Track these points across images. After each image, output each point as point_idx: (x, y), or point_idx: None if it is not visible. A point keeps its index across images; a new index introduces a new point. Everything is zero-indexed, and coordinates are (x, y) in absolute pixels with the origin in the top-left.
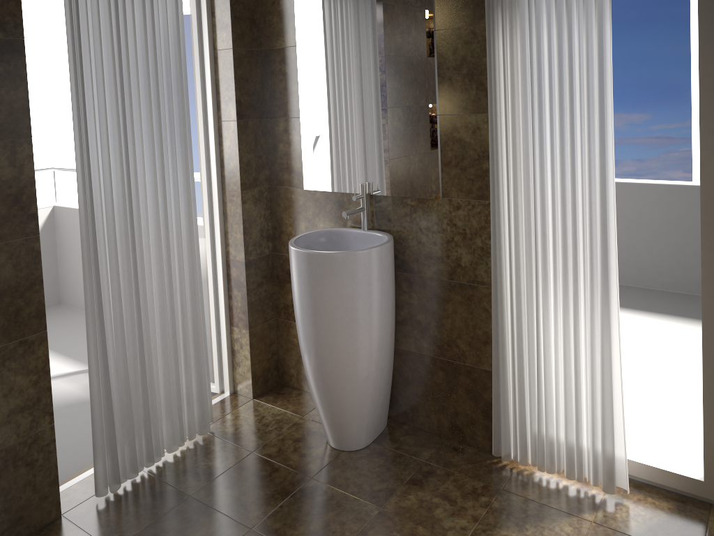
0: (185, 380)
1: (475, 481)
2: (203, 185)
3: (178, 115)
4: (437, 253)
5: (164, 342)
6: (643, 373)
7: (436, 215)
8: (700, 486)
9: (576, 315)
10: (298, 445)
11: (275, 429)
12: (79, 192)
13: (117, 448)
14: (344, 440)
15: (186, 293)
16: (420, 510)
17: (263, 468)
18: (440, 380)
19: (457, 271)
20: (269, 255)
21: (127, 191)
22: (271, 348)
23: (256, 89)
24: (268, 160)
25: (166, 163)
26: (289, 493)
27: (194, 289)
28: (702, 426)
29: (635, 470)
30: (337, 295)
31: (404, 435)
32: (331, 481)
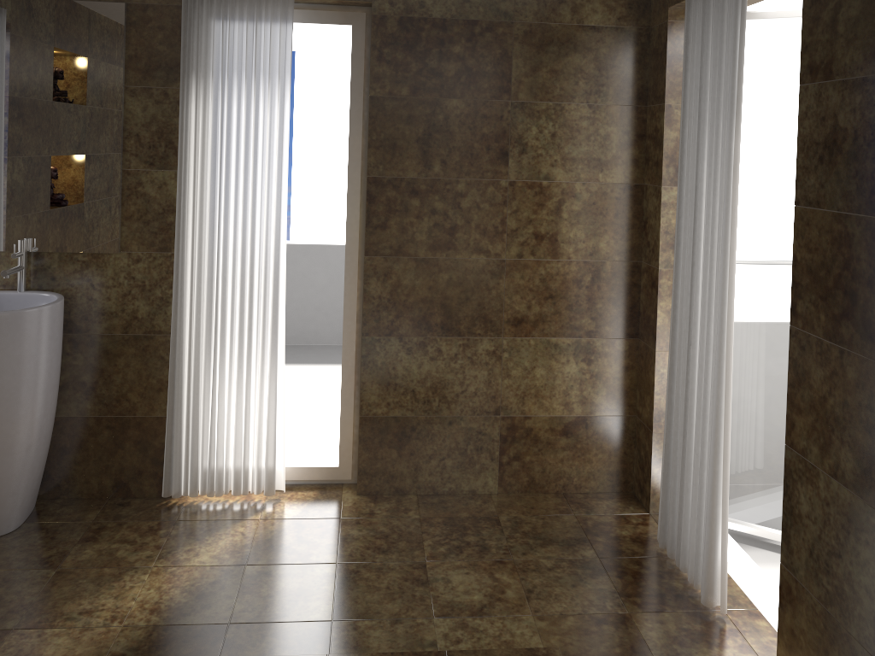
0: None
1: (149, 522)
2: None
3: None
4: (111, 308)
5: None
6: None
7: (112, 269)
8: (336, 472)
9: (250, 347)
10: None
11: None
12: None
13: None
14: None
15: None
16: (101, 557)
17: None
18: (105, 439)
19: (133, 323)
20: None
21: None
22: None
23: None
24: None
25: None
26: None
27: None
28: (330, 438)
29: (288, 474)
30: (5, 358)
31: (60, 507)
32: None
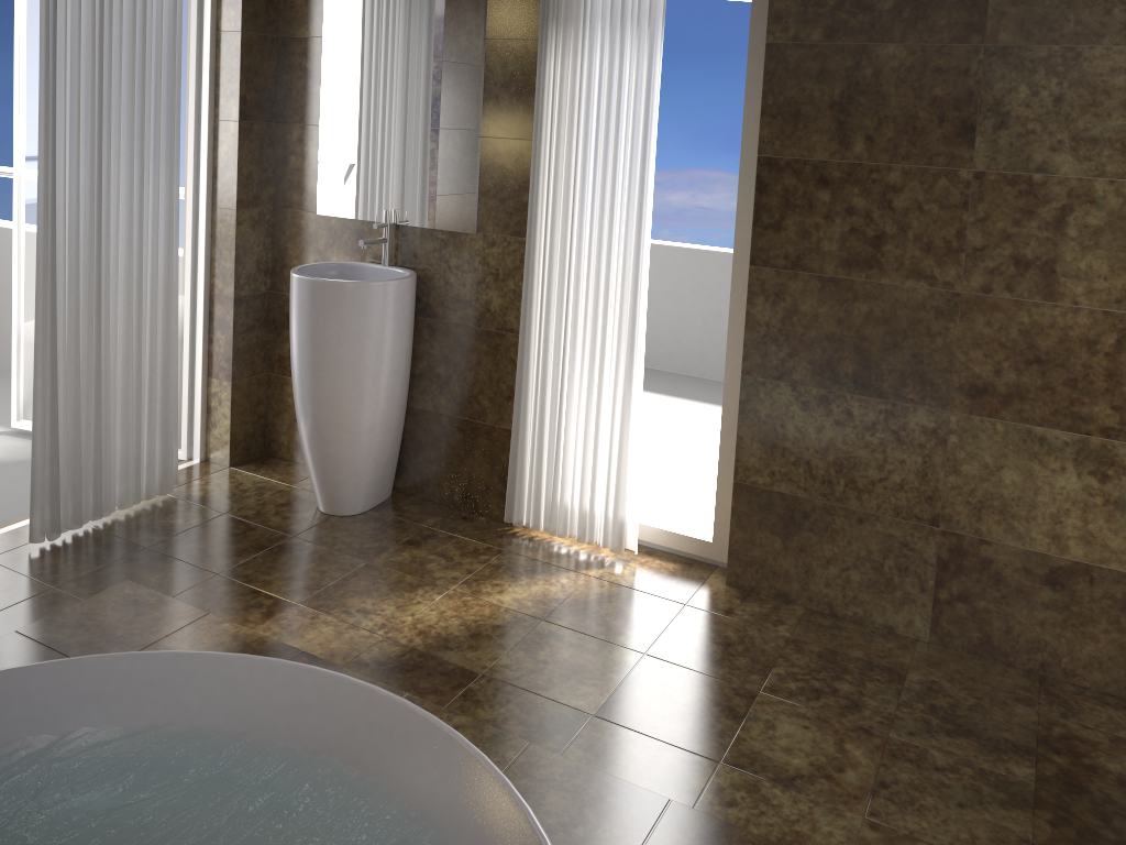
0: (147, 426)
1: (479, 543)
2: (188, 199)
3: (166, 106)
4: (466, 296)
5: (127, 376)
6: (703, 464)
7: (468, 252)
8: (708, 548)
9: (601, 365)
10: (282, 509)
11: (255, 495)
12: (39, 183)
13: (60, 491)
14: (337, 502)
15: (157, 323)
16: (411, 564)
17: (236, 527)
18: (456, 442)
19: (486, 316)
20: (266, 294)
21: (97, 190)
22: (258, 409)
23: (268, 85)
24: (275, 175)
25: (147, 162)
26: (265, 547)
27: (169, 318)
28: None
29: (650, 535)
30: (342, 330)
31: (409, 504)
32: (316, 539)
